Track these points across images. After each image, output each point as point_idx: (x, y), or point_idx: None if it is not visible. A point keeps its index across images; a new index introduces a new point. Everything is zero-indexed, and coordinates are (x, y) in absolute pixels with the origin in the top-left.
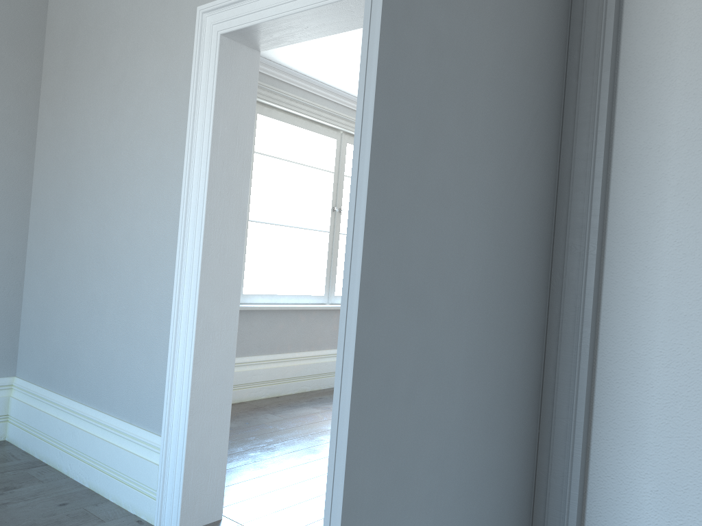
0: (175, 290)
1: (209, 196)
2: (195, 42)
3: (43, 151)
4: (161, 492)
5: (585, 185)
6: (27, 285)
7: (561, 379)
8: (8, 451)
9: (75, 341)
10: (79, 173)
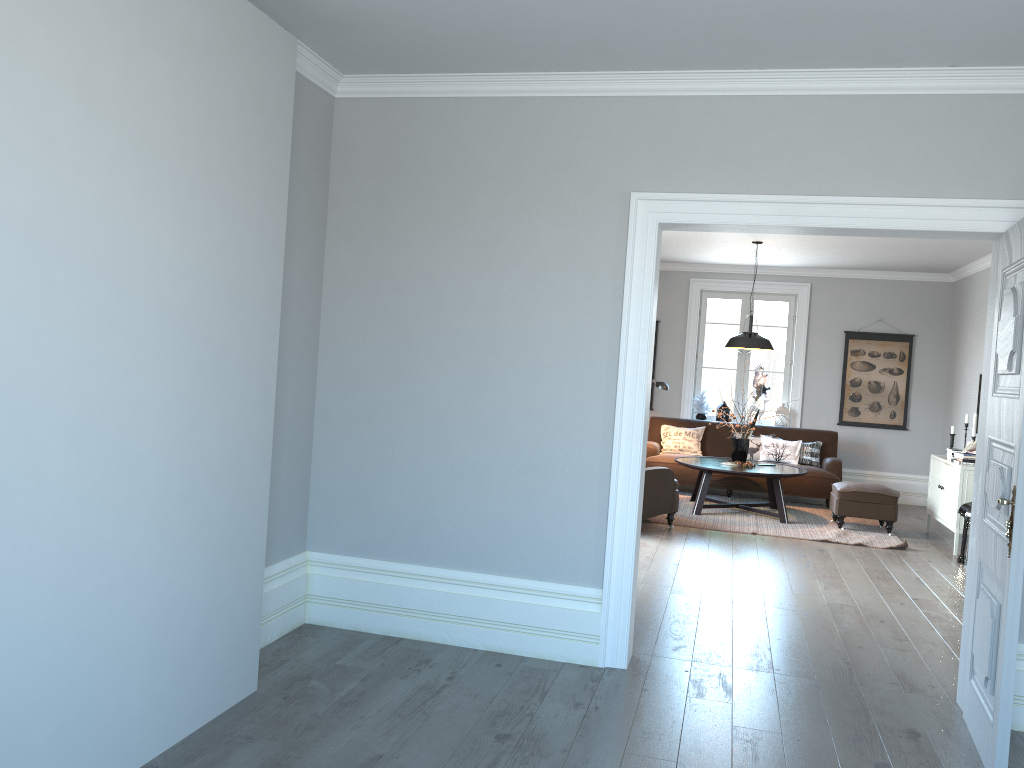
0: (615, 454)
1: (648, 369)
2: (629, 225)
3: (341, 293)
4: (605, 636)
5: None
6: (321, 445)
7: None
8: (338, 632)
9: (432, 506)
10: (423, 326)
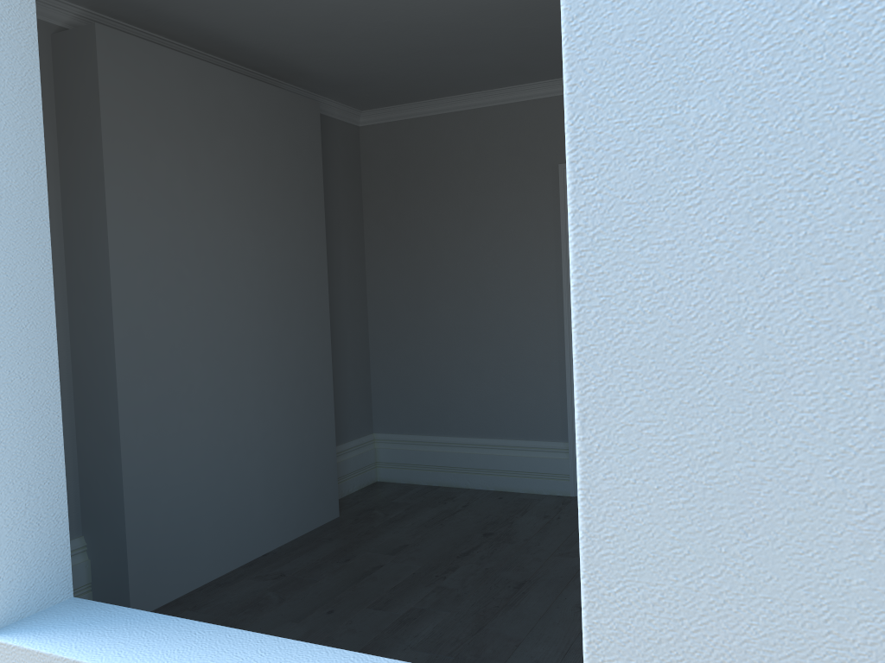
0: (567, 348)
1: None
2: (560, 187)
3: (377, 257)
4: (573, 475)
5: None
6: (375, 362)
7: None
8: (397, 485)
9: (450, 395)
10: (432, 274)
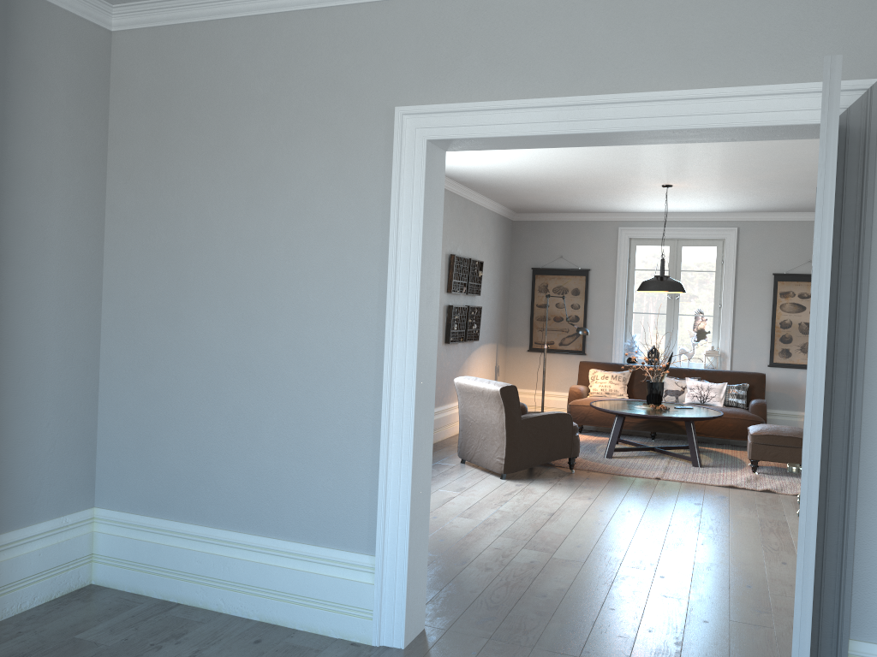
0: (385, 404)
1: (420, 307)
2: (394, 145)
3: (121, 236)
4: (379, 611)
5: (848, 323)
6: (106, 397)
7: (833, 471)
8: (115, 596)
9: (209, 461)
10: (197, 267)
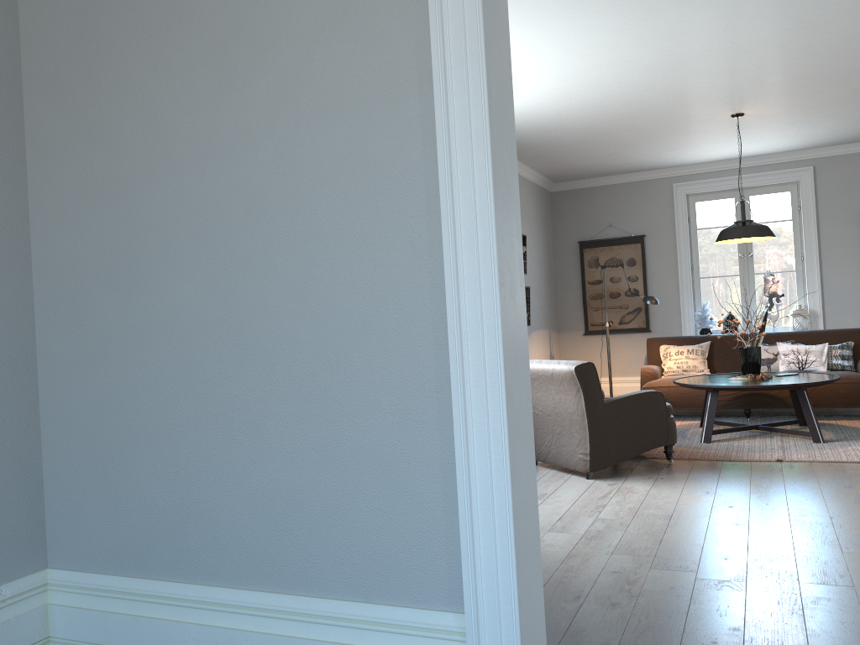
0: (455, 365)
1: (495, 202)
2: None
3: (49, 175)
4: None
5: None
6: (49, 408)
7: None
8: None
9: (197, 486)
10: (153, 202)
